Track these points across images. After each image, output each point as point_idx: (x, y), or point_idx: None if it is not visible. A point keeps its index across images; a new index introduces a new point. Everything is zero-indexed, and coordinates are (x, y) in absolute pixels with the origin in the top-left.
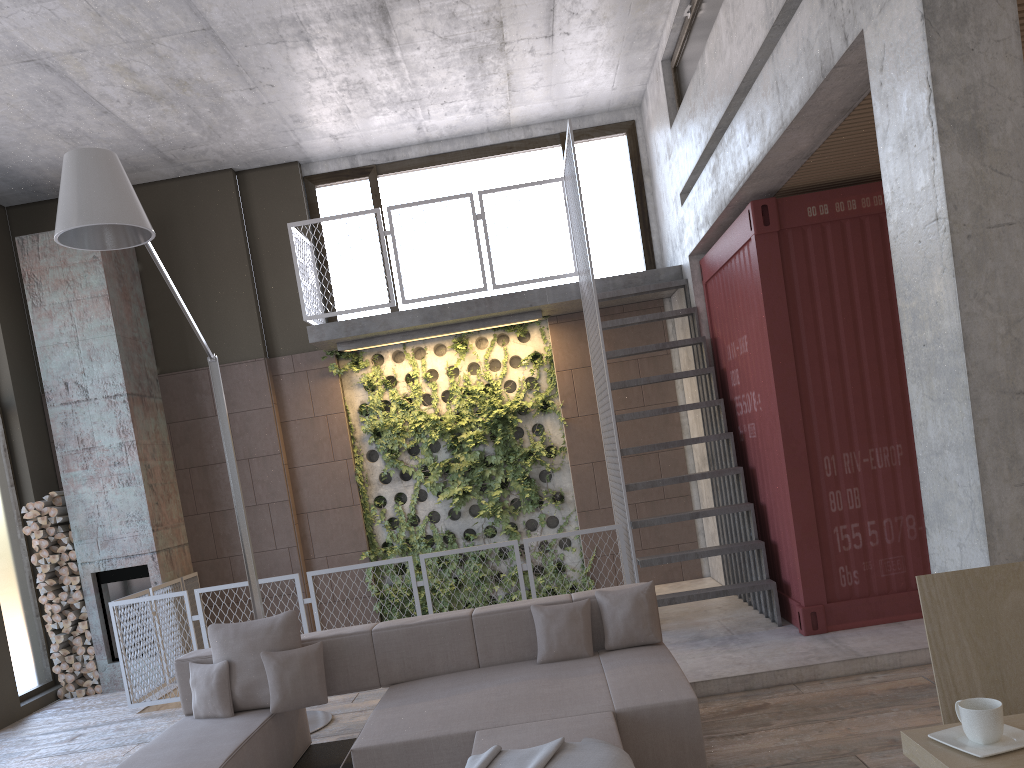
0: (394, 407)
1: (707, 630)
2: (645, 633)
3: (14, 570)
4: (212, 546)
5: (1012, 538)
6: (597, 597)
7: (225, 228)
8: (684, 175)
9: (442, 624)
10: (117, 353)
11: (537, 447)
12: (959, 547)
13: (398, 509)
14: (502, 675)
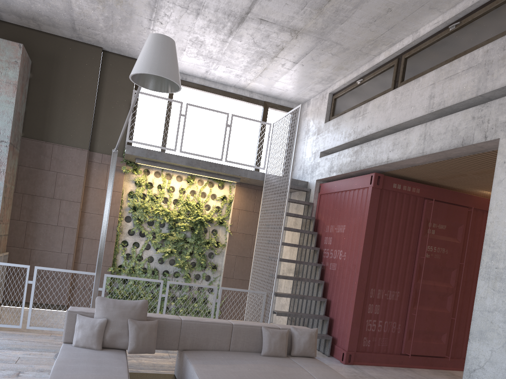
0: (148, 198)
1: None
2: (311, 351)
3: None
4: (22, 240)
5: None
6: (291, 329)
7: (88, 76)
8: (328, 145)
9: (218, 325)
10: (11, 118)
11: (213, 240)
12: (491, 351)
13: (133, 250)
14: (248, 358)
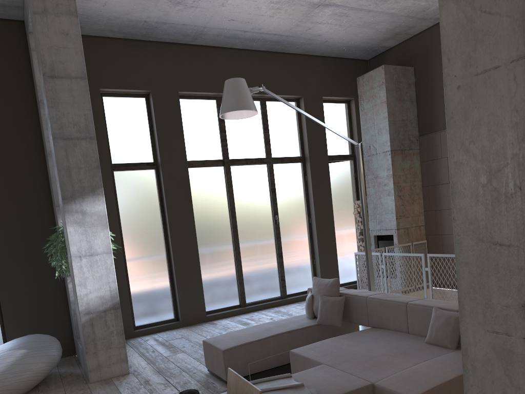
0: None
1: None
2: None
3: (351, 229)
4: (434, 228)
5: (483, 377)
6: None
7: None
8: None
9: (393, 303)
10: (388, 130)
11: None
12: None
13: None
14: (399, 341)
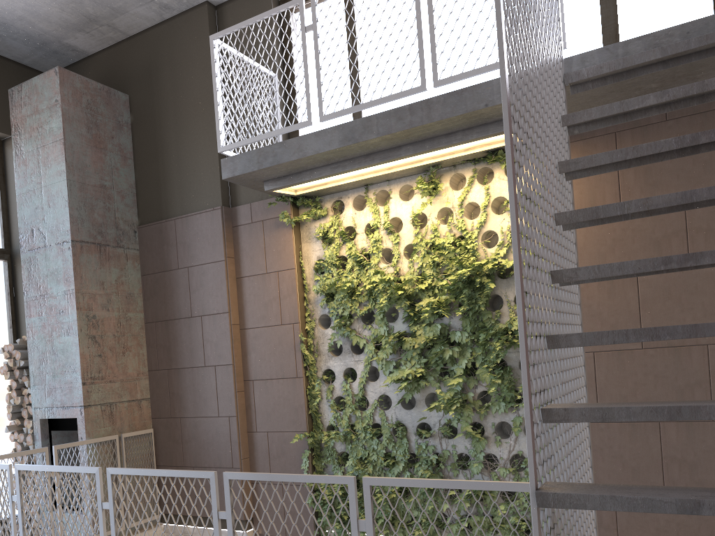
0: (350, 264)
1: None
2: None
3: None
4: (167, 404)
5: None
6: None
7: (198, 67)
8: None
9: None
10: (66, 198)
11: (515, 324)
12: None
13: (345, 387)
14: None
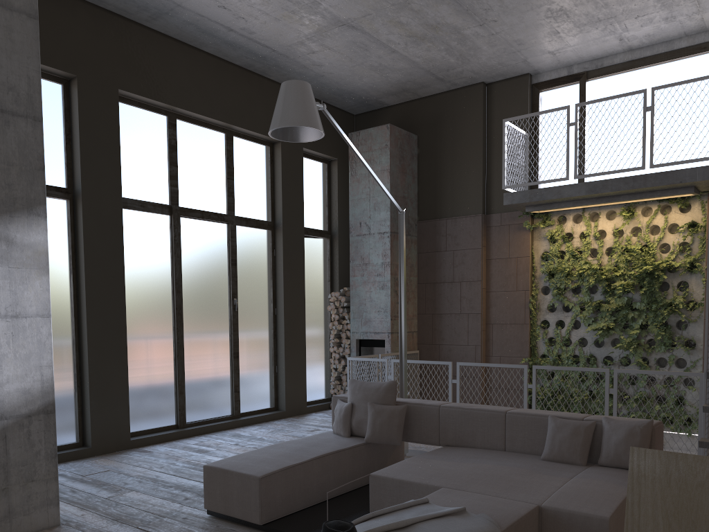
0: (567, 256)
1: None
2: None
3: (321, 330)
4: (430, 336)
5: None
6: (602, 422)
7: (472, 124)
8: None
9: (484, 413)
10: (388, 206)
11: (677, 300)
12: None
13: (556, 332)
14: (508, 459)
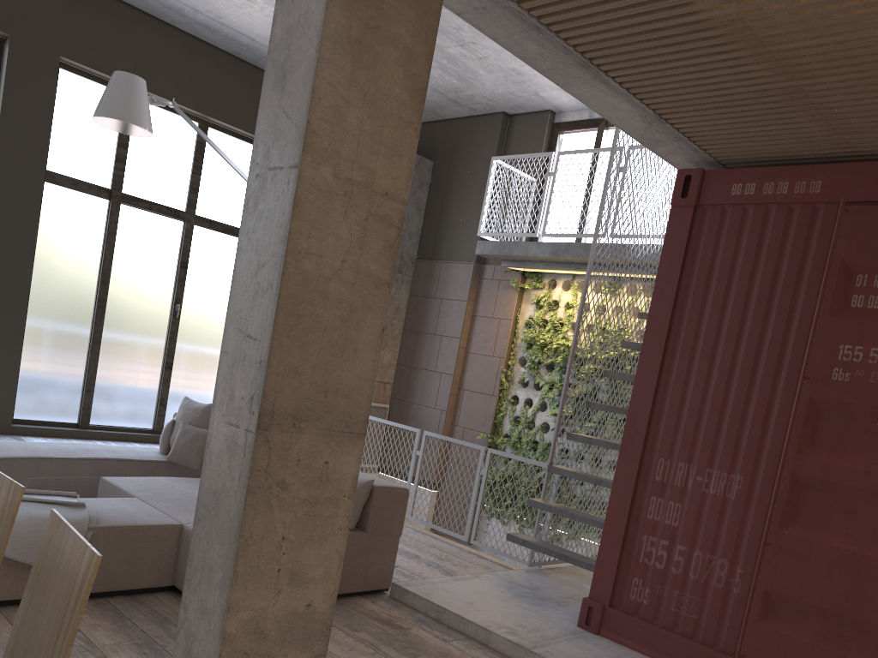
0: (548, 327)
1: (560, 590)
2: None
3: None
4: (403, 391)
5: (214, 471)
6: None
7: (485, 158)
8: None
9: None
10: None
11: None
12: None
13: (523, 411)
14: None
